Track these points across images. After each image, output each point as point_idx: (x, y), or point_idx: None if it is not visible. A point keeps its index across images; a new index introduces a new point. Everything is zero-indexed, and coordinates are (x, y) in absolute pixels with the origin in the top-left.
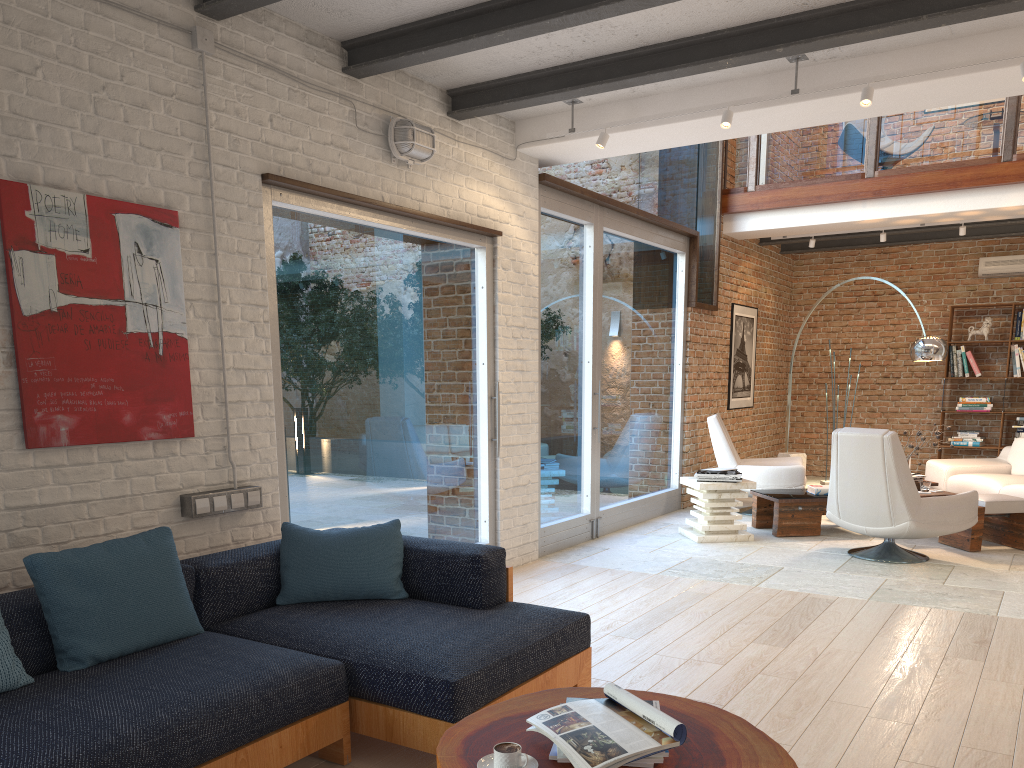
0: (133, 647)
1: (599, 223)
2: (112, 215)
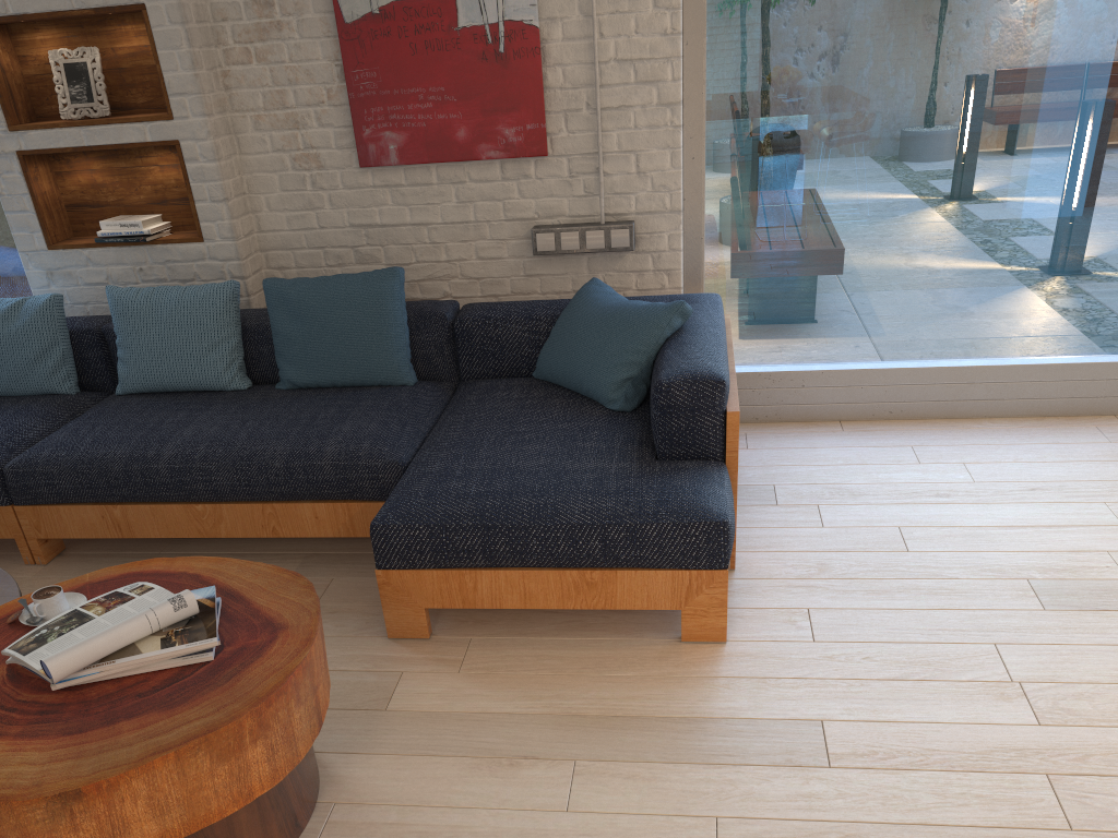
0: (327, 382)
1: None
2: None
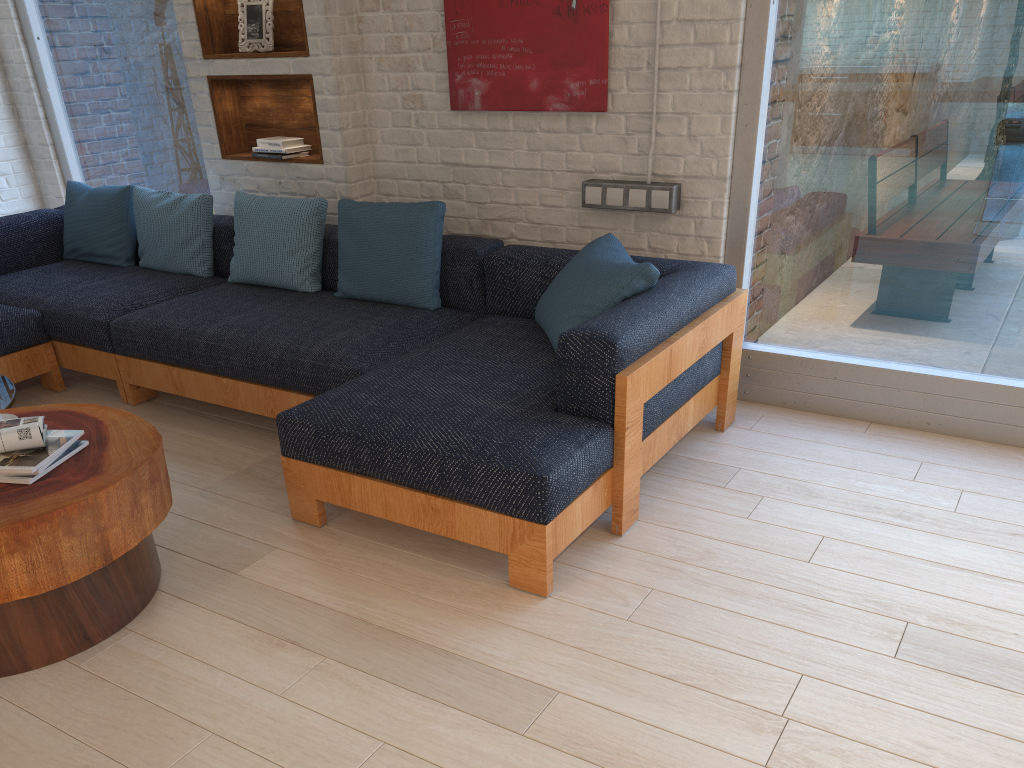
0: (367, 296)
1: None
2: None
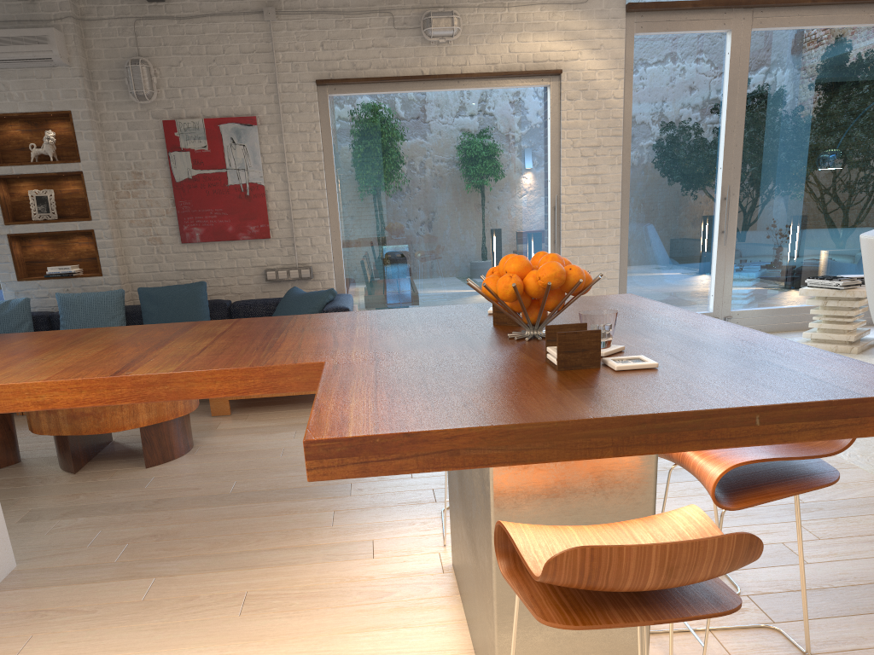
0: None
1: (743, 27)
2: (218, 126)
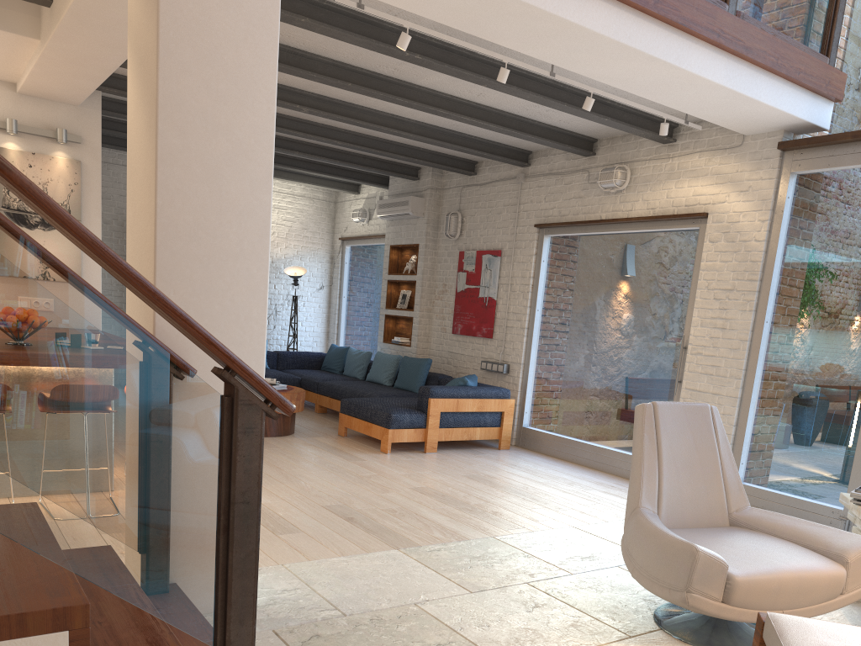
0: (401, 387)
1: None
2: (481, 256)
